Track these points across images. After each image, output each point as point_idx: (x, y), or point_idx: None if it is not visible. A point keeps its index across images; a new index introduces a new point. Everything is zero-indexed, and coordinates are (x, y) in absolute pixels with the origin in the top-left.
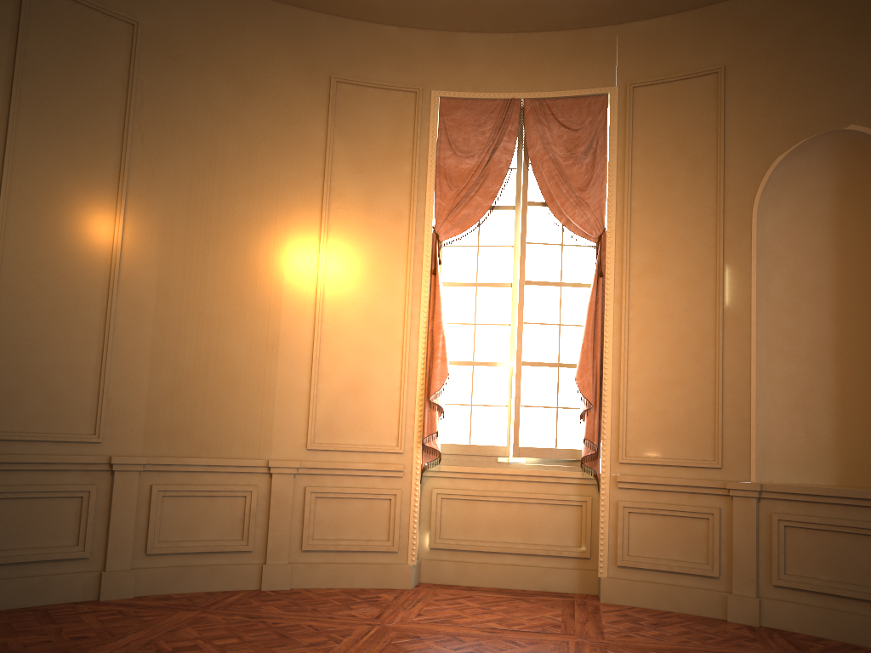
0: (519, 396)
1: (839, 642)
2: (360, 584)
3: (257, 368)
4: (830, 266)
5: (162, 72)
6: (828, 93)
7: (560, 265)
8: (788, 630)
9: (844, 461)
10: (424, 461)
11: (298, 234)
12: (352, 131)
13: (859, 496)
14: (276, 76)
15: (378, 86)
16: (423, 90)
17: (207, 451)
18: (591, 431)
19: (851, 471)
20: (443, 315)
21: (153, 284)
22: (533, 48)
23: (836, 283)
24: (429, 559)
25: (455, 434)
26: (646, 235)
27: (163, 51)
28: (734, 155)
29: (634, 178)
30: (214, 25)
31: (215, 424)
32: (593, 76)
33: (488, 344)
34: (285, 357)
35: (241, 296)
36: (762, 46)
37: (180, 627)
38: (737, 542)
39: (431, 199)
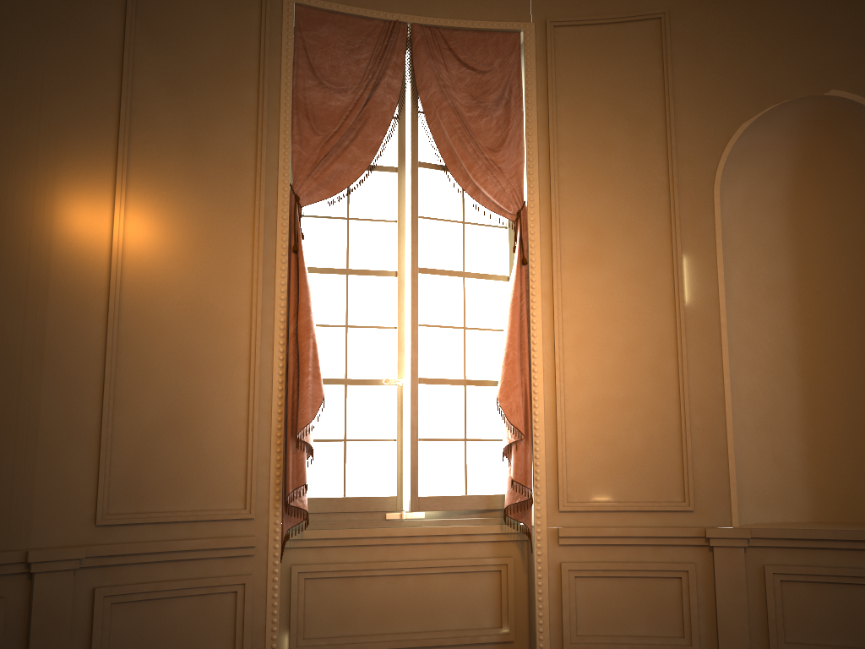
0: (416, 426)
1: None
2: None
3: (3, 394)
4: (787, 261)
5: None
6: (801, 51)
7: (461, 249)
8: None
9: (818, 492)
10: (285, 527)
11: (77, 175)
12: (165, 29)
13: None
14: None
15: None
16: None
17: None
18: (522, 471)
19: (827, 504)
20: (312, 311)
21: None
22: None
23: (795, 281)
24: None
25: (322, 484)
26: (579, 214)
27: None
28: (686, 119)
29: (560, 141)
30: None
31: None
32: (501, 7)
33: (366, 355)
34: (55, 375)
35: None
36: None
37: None
38: (722, 607)
39: (287, 145)
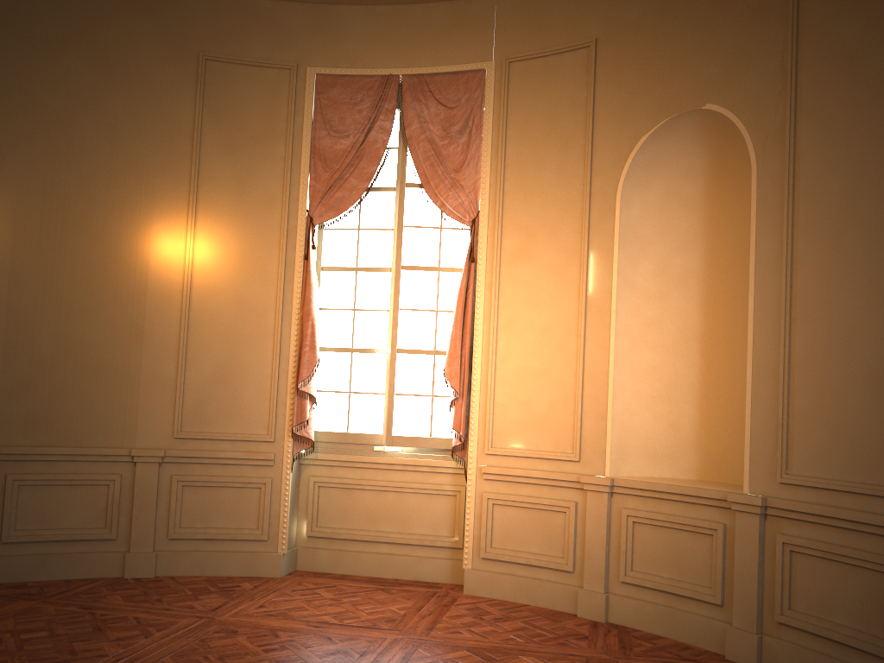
0: (393, 384)
1: (674, 641)
2: (228, 572)
3: (120, 356)
4: (700, 252)
5: (12, 54)
6: (689, 69)
7: (438, 249)
8: (631, 627)
9: (704, 455)
10: (297, 449)
11: (164, 219)
12: (223, 111)
13: (697, 494)
14: (140, 55)
15: (251, 63)
16: (298, 67)
17: (67, 440)
18: (458, 421)
19: (710, 465)
20: (313, 301)
21: (5, 273)
22: (412, 20)
23: (704, 270)
24: (306, 547)
25: (333, 422)
26: (517, 219)
27: (13, 32)
28: (602, 135)
29: (507, 159)
30: (70, 3)
31: (76, 413)
32: (471, 51)
33: (367, 331)
34: (151, 345)
35: (102, 283)
36: (632, 18)
37: (2, 619)
38: (589, 537)
39: (305, 181)
